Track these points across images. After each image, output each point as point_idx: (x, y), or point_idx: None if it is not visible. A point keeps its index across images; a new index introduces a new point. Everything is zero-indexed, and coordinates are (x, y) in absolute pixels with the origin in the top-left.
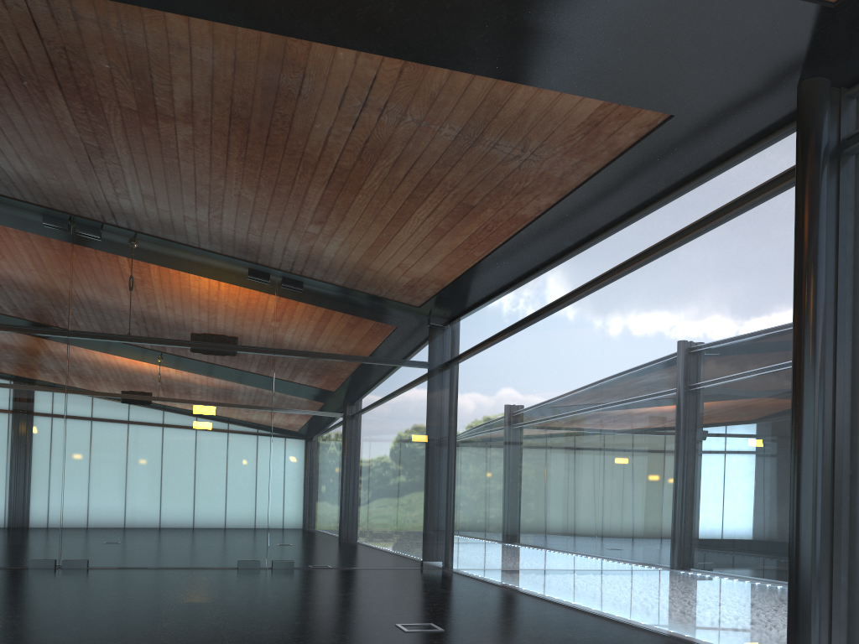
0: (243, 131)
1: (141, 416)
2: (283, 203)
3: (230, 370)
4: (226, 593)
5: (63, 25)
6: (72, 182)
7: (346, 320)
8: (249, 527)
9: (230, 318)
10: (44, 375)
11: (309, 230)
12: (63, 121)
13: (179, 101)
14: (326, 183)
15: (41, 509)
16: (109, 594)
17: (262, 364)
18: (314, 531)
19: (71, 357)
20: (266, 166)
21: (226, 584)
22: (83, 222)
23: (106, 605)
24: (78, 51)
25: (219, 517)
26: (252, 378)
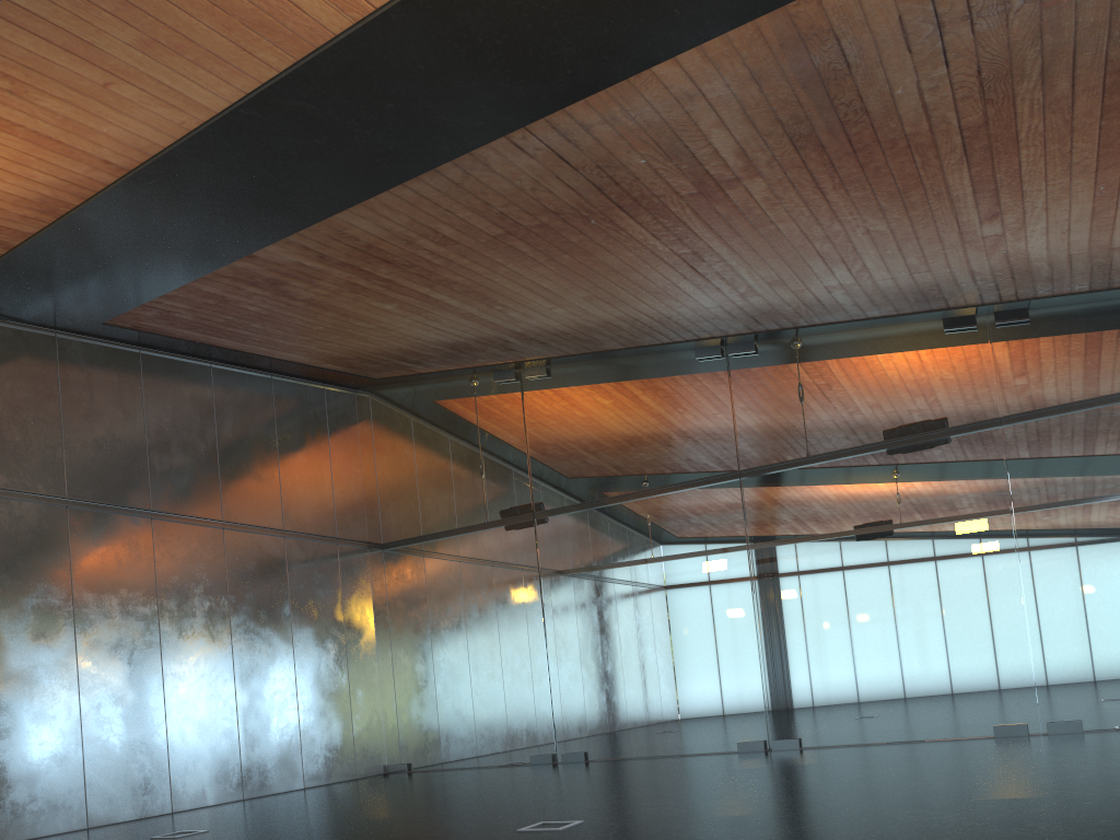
0: (817, 150)
1: (833, 552)
2: (927, 214)
3: (939, 464)
4: (935, 770)
5: (582, 144)
6: (696, 302)
7: (1112, 339)
8: (1002, 677)
9: (927, 395)
10: (721, 528)
11: (985, 233)
12: (645, 241)
13: (728, 156)
14: (964, 158)
15: (741, 683)
16: (786, 777)
17: (985, 444)
18: (1110, 672)
19: (746, 501)
20: (873, 178)
21: (950, 759)
22: (734, 341)
23: (768, 789)
24: (610, 162)
25: (955, 668)
26: (972, 468)
